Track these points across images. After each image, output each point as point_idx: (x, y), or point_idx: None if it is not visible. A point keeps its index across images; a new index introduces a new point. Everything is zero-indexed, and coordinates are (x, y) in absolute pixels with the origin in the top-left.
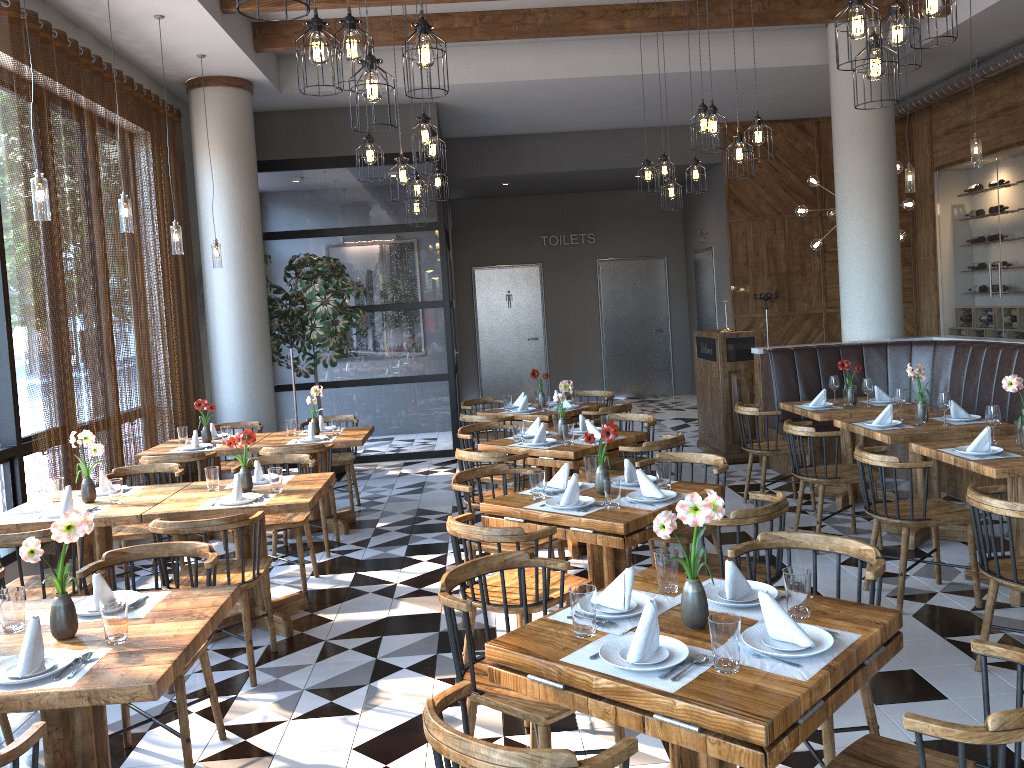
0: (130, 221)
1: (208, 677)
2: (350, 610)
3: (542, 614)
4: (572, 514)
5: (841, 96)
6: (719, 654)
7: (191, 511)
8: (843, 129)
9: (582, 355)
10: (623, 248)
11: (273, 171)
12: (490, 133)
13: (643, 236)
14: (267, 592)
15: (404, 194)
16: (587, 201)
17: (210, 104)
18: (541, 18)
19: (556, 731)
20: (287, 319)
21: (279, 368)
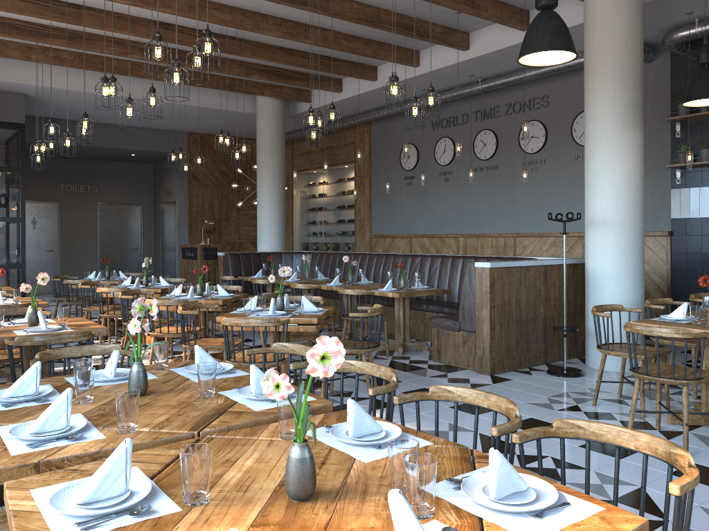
0: None
1: None
2: None
3: None
4: (196, 300)
5: (262, 131)
6: (297, 309)
7: None
8: (263, 147)
9: (84, 263)
10: (115, 197)
11: None
12: (44, 115)
13: (128, 191)
14: None
15: None
16: (93, 165)
17: None
18: (115, 63)
19: None
20: None
21: None
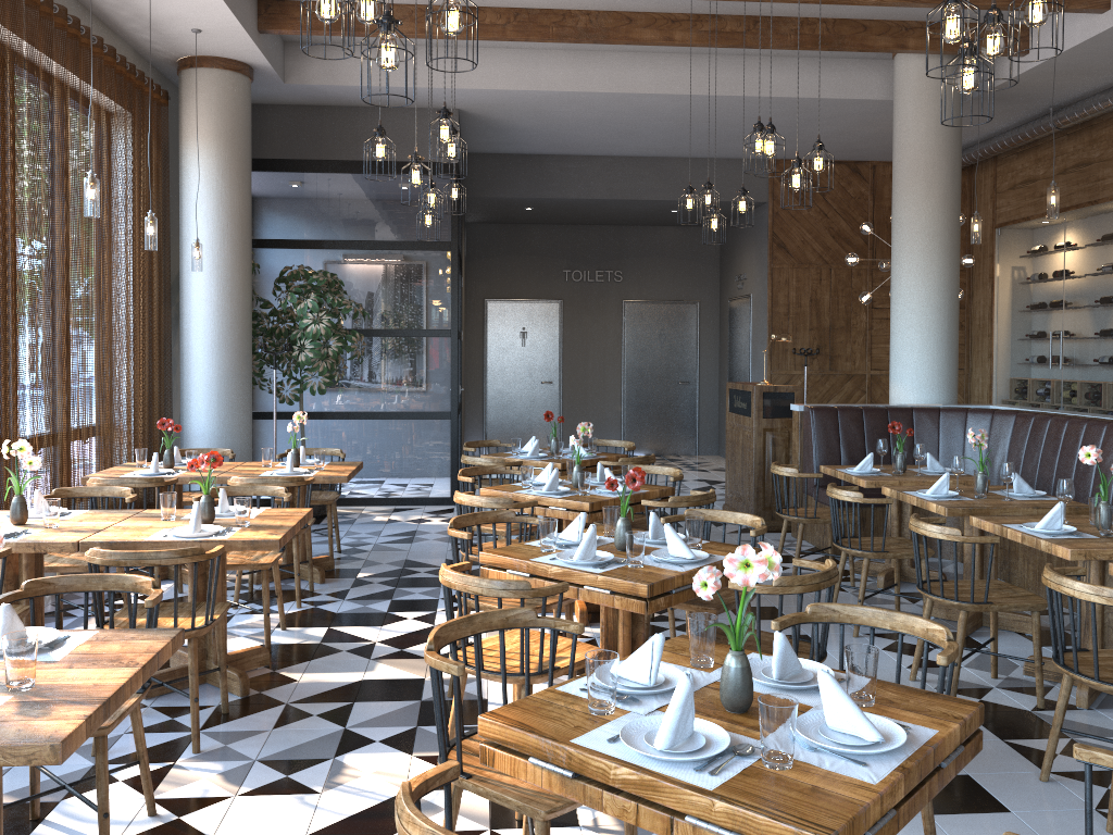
0: (96, 204)
1: (139, 739)
2: (319, 670)
3: (542, 687)
4: (587, 570)
5: (905, 135)
6: (769, 745)
7: (138, 541)
8: (905, 171)
9: (600, 404)
10: (652, 290)
11: (270, 171)
12: (516, 150)
13: (675, 278)
14: (222, 642)
15: (415, 208)
16: (617, 235)
17: (203, 87)
18: (582, 21)
19: (553, 826)
20: (273, 338)
21: (260, 393)
